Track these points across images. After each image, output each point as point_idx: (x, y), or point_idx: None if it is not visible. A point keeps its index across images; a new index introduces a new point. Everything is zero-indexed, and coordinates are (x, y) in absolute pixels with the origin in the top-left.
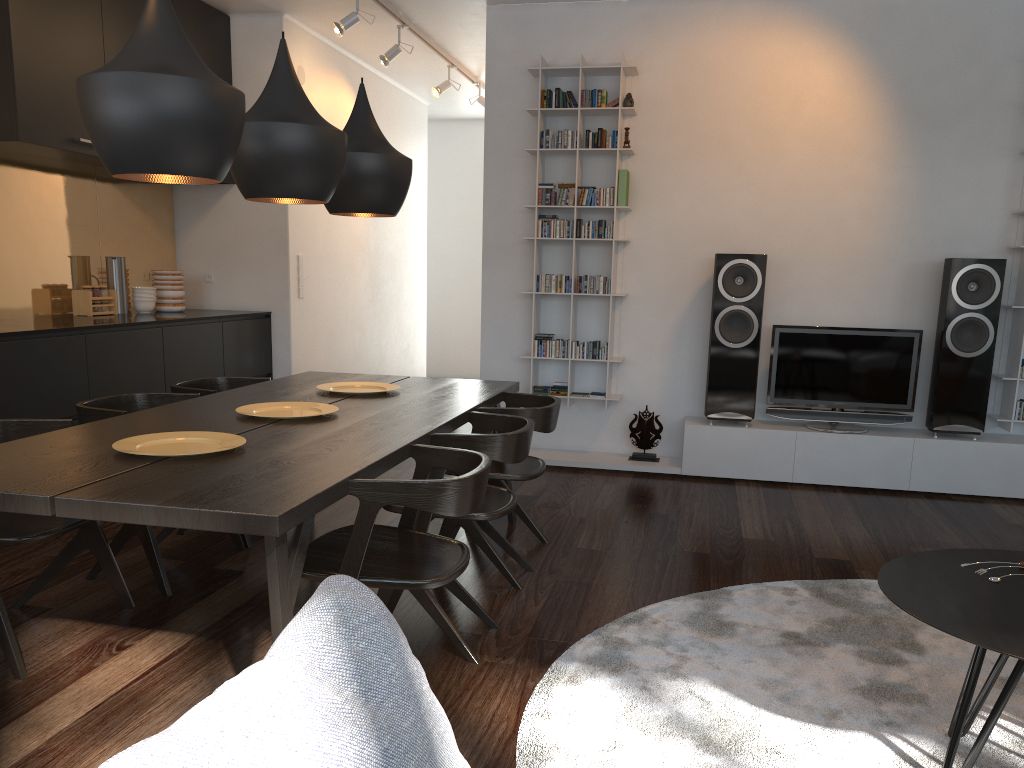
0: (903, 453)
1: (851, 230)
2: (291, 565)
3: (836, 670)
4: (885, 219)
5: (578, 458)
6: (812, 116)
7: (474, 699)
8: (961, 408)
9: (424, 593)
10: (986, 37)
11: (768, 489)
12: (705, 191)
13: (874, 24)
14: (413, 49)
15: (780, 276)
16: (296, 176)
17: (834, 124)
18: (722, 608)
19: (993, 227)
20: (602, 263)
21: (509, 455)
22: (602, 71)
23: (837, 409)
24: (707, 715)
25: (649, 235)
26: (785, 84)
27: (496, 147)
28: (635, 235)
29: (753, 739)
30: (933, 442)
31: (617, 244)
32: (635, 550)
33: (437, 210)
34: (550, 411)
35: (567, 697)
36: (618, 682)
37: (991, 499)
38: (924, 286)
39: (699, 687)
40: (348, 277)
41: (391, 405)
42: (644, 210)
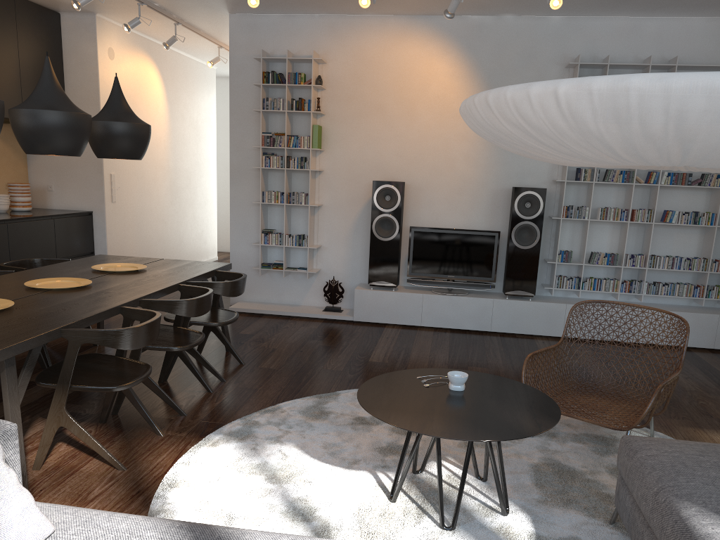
0: (487, 308)
1: (459, 167)
2: (20, 378)
3: (373, 438)
4: (480, 160)
5: (290, 309)
6: (434, 94)
7: (150, 455)
8: (521, 280)
9: (131, 394)
10: (538, 48)
11: (404, 330)
12: (369, 139)
13: (471, 37)
14: (192, 36)
15: (417, 195)
16: (54, 142)
17: (448, 99)
18: (328, 403)
19: (544, 167)
20: (306, 184)
21: (189, 312)
22: (302, 60)
23: (450, 280)
24: (282, 463)
25: (335, 167)
26: (417, 73)
27: (237, 107)
28: (326, 166)
29: (301, 475)
30: (505, 301)
31: (315, 172)
32: (296, 369)
33: (227, 138)
34: (234, 283)
35: (205, 454)
36: (240, 445)
37: (540, 337)
38: (504, 203)
39: (287, 448)
40: (152, 187)
41: (131, 280)
42: (332, 150)
